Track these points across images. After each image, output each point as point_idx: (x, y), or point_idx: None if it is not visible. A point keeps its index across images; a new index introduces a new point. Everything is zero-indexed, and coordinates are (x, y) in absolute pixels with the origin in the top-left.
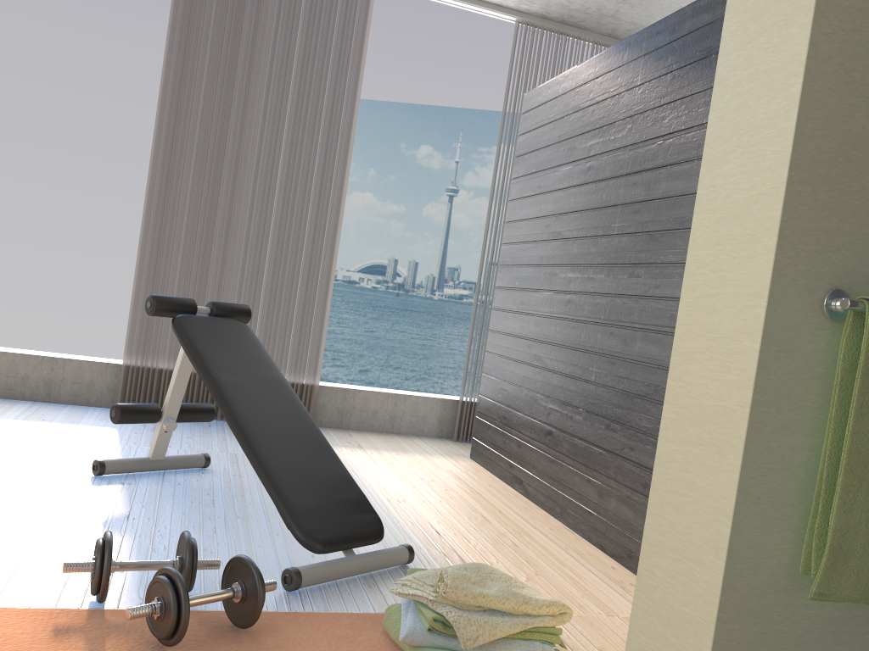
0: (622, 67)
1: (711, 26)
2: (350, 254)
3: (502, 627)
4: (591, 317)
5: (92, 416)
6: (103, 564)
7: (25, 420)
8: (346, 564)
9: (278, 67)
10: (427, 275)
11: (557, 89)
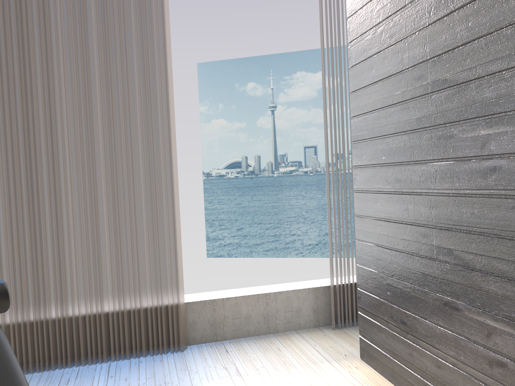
0: None
1: None
2: (217, 159)
3: None
4: None
5: None
6: None
7: None
8: None
9: None
10: (267, 162)
11: None
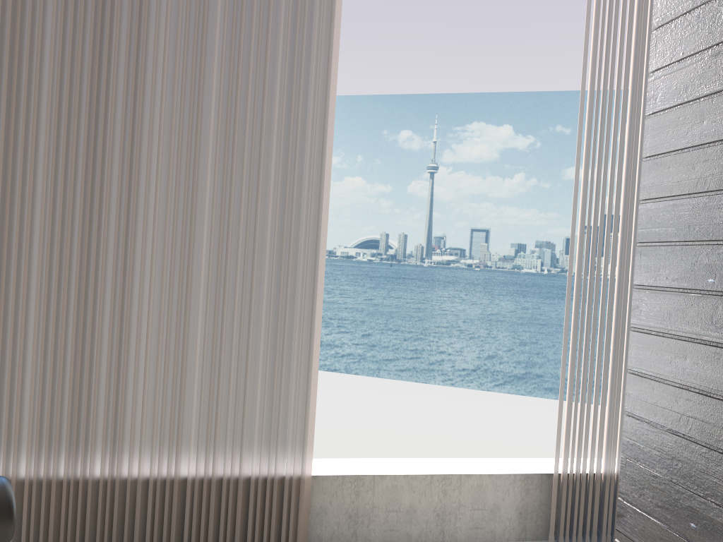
0: None
1: None
2: (346, 232)
3: None
4: None
5: None
6: None
7: None
8: None
9: None
10: (416, 245)
11: None
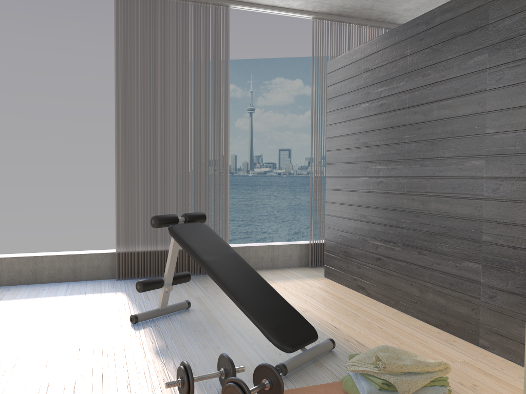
0: (395, 45)
1: (454, 20)
2: None
3: (420, 382)
4: (398, 190)
5: (105, 286)
6: (188, 380)
7: (70, 295)
8: (305, 356)
9: (181, 64)
10: (243, 162)
11: (351, 58)
